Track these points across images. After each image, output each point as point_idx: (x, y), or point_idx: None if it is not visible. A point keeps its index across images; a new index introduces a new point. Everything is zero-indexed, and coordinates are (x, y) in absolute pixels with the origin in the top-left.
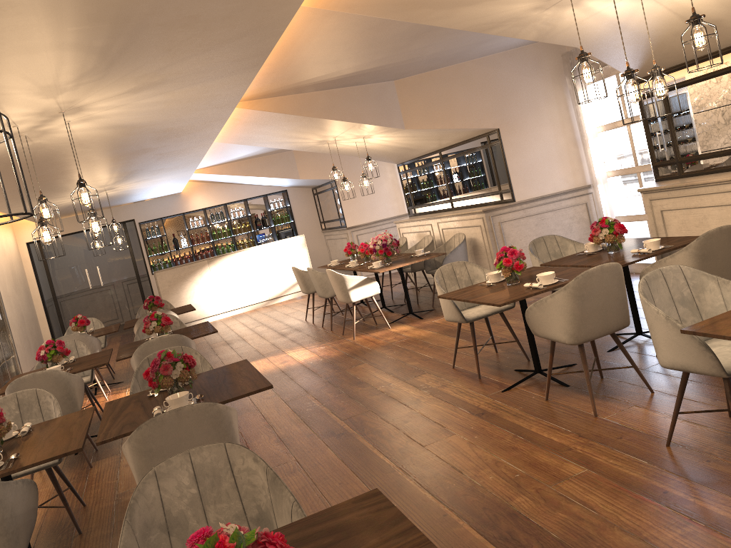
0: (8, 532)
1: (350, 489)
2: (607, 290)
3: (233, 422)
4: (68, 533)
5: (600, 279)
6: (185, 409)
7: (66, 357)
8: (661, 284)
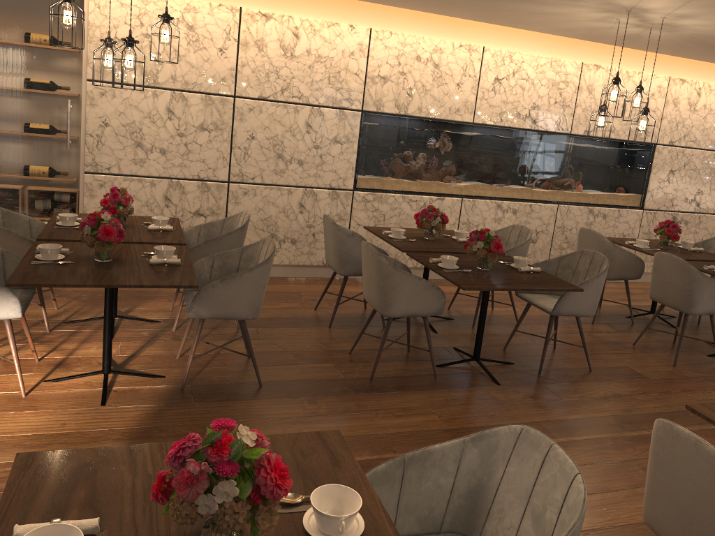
0: (340, 258)
1: (476, 418)
2: (699, 490)
3: (394, 278)
4: (476, 323)
5: (688, 458)
6: (369, 247)
7: (671, 241)
8: (532, 461)
